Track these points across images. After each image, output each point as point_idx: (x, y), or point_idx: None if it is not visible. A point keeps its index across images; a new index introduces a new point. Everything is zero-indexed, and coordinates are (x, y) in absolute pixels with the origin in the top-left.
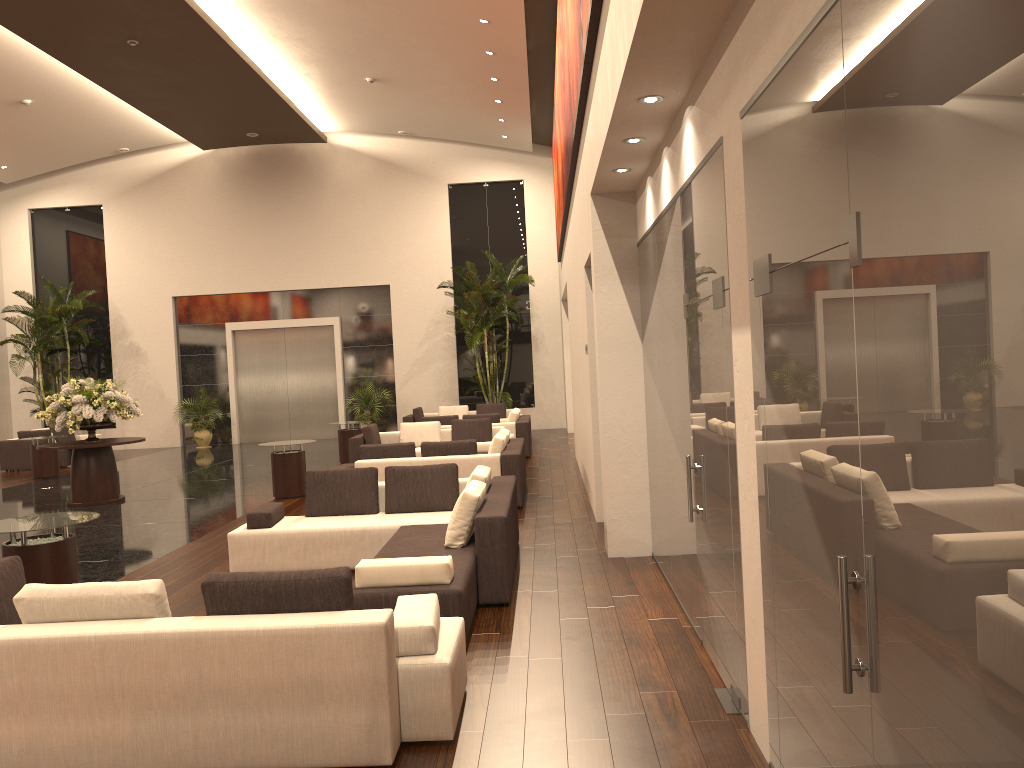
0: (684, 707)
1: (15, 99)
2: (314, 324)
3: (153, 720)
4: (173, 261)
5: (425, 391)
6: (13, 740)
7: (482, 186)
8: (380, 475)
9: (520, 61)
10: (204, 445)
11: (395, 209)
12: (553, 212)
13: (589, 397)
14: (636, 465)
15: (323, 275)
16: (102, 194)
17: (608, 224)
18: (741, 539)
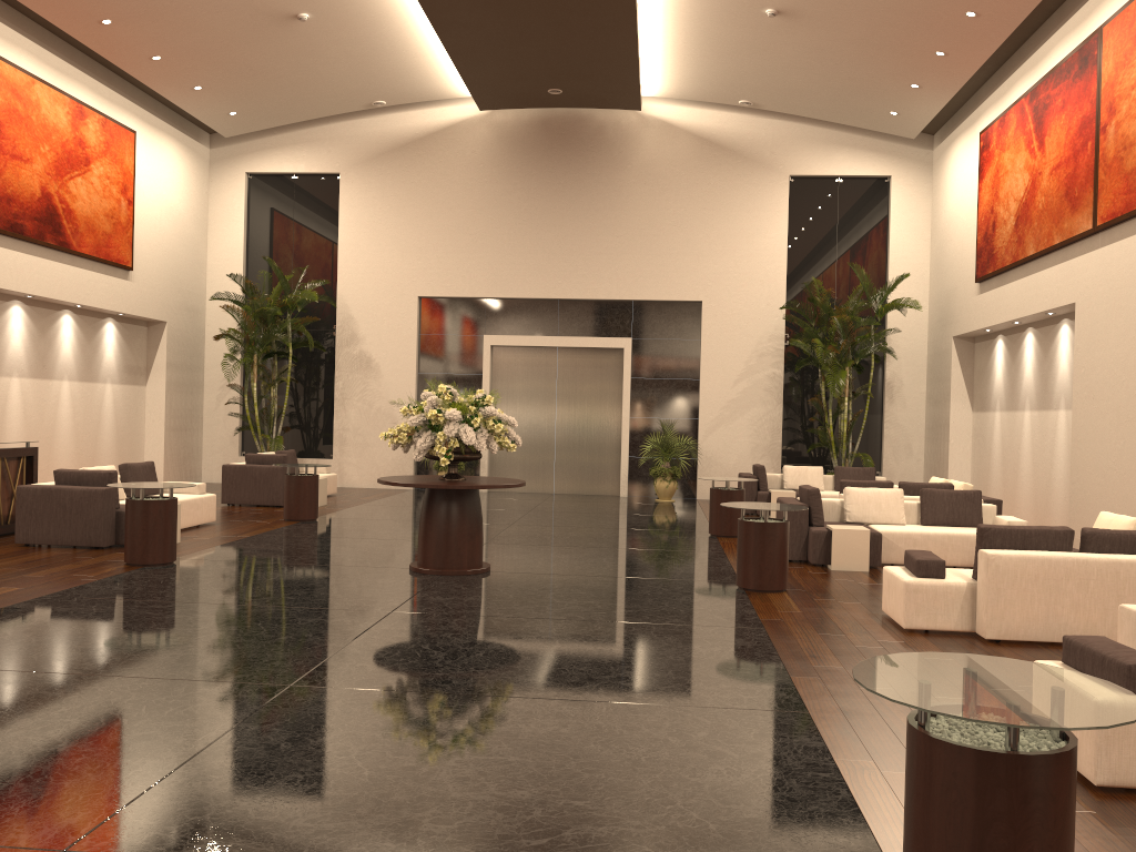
0: None
1: (291, 11)
2: (598, 345)
3: None
4: (423, 251)
5: (737, 443)
6: None
7: (834, 181)
8: (1032, 578)
9: None
10: None
11: (717, 203)
12: (928, 221)
13: None
14: None
15: (616, 283)
16: (341, 160)
17: None
18: None
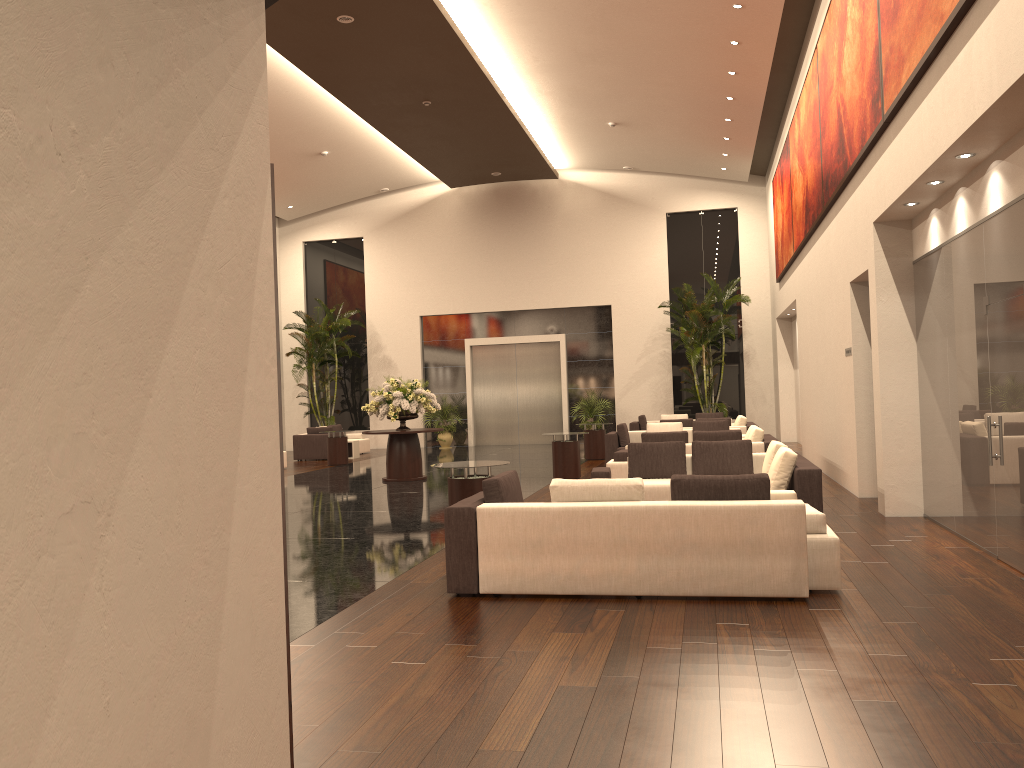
0: (1001, 584)
1: (316, 151)
2: (542, 340)
3: (650, 561)
4: (421, 285)
5: (642, 402)
6: (560, 570)
7: (698, 214)
8: None
9: (756, 104)
10: (446, 446)
11: (617, 236)
12: (765, 237)
13: (850, 392)
14: (910, 442)
15: (551, 296)
16: (363, 228)
17: (887, 246)
18: None
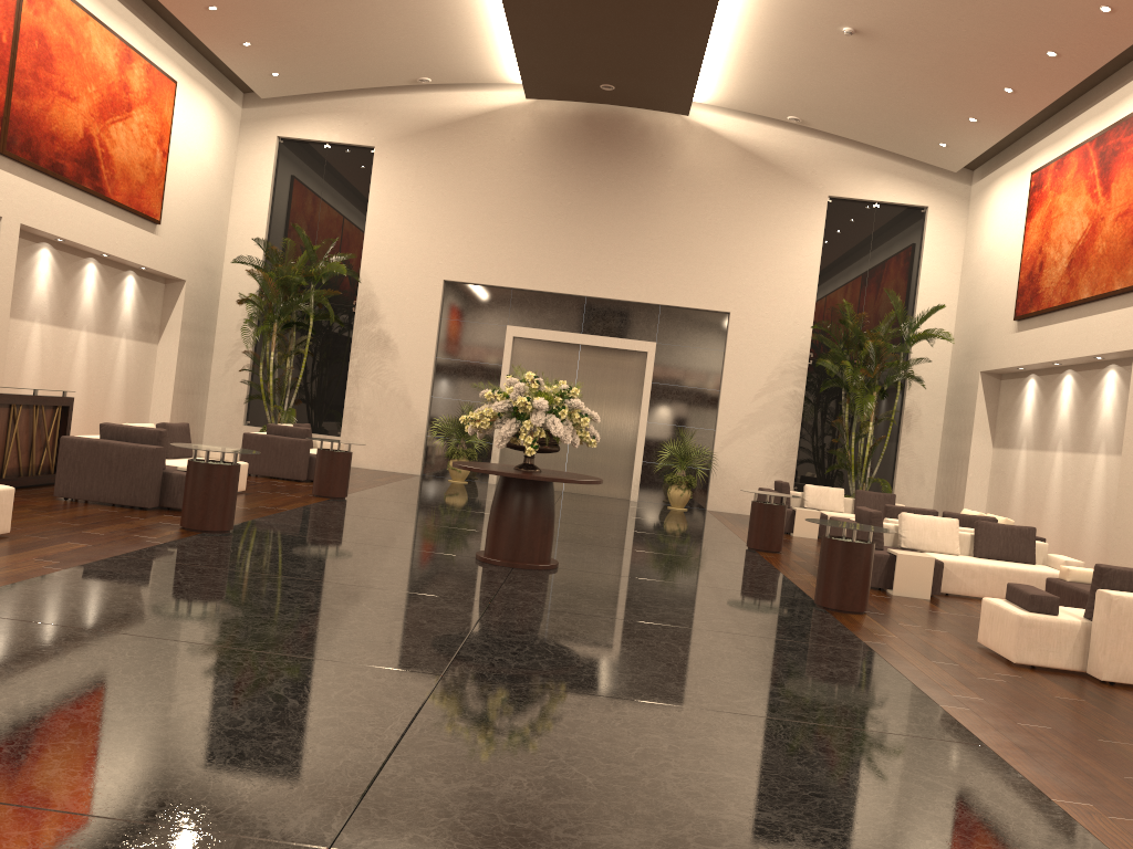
0: None
1: None
2: (622, 347)
3: None
4: (453, 235)
5: (752, 458)
6: None
7: (871, 206)
8: None
9: None
10: (460, 479)
11: (754, 217)
12: (960, 255)
13: None
14: None
15: (645, 286)
16: (377, 133)
17: None
18: None
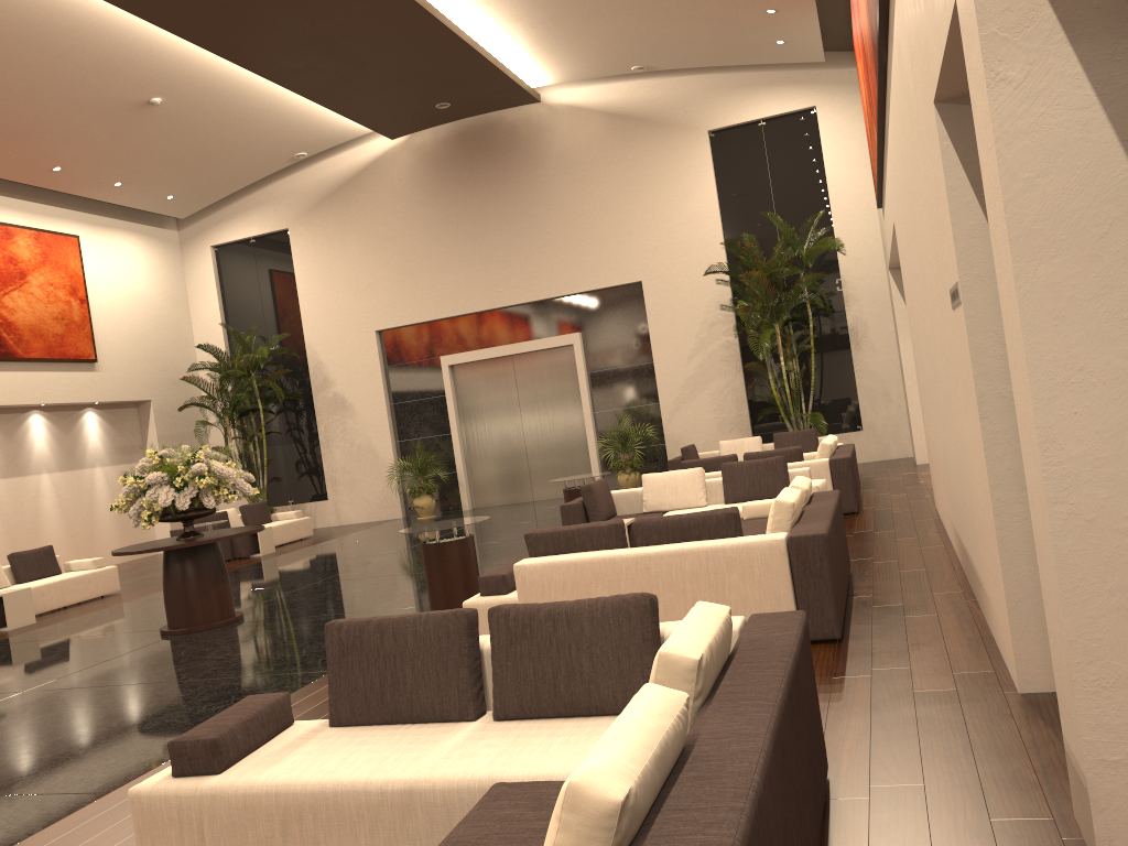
0: None
1: (140, 99)
2: (548, 346)
3: None
4: (372, 286)
5: (703, 421)
6: None
7: (757, 126)
8: (560, 587)
9: None
10: (426, 515)
11: (639, 177)
12: (864, 145)
13: (972, 404)
14: None
15: (554, 280)
16: (286, 215)
17: None
18: None
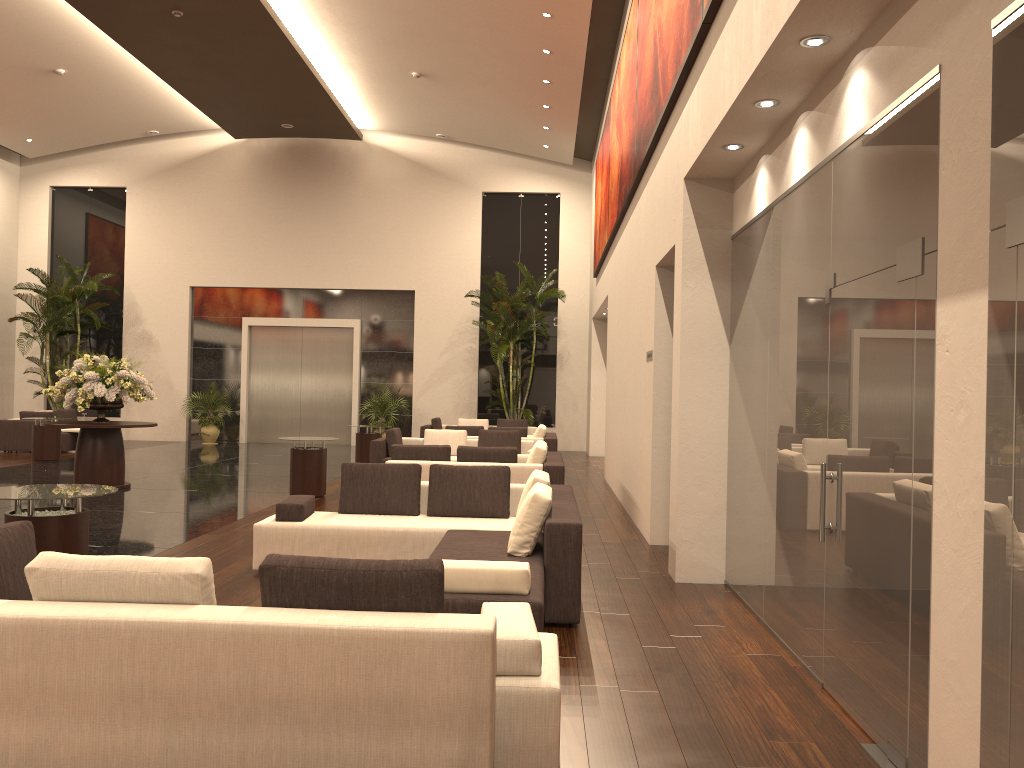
0: (832, 764)
1: (49, 67)
2: (334, 325)
3: (190, 734)
4: (194, 250)
5: (443, 402)
6: (11, 746)
7: (517, 197)
8: None
9: (577, 63)
10: (210, 441)
11: (426, 213)
12: (588, 228)
13: (649, 408)
14: (713, 481)
15: (347, 275)
16: (127, 176)
17: (701, 213)
18: (932, 560)
